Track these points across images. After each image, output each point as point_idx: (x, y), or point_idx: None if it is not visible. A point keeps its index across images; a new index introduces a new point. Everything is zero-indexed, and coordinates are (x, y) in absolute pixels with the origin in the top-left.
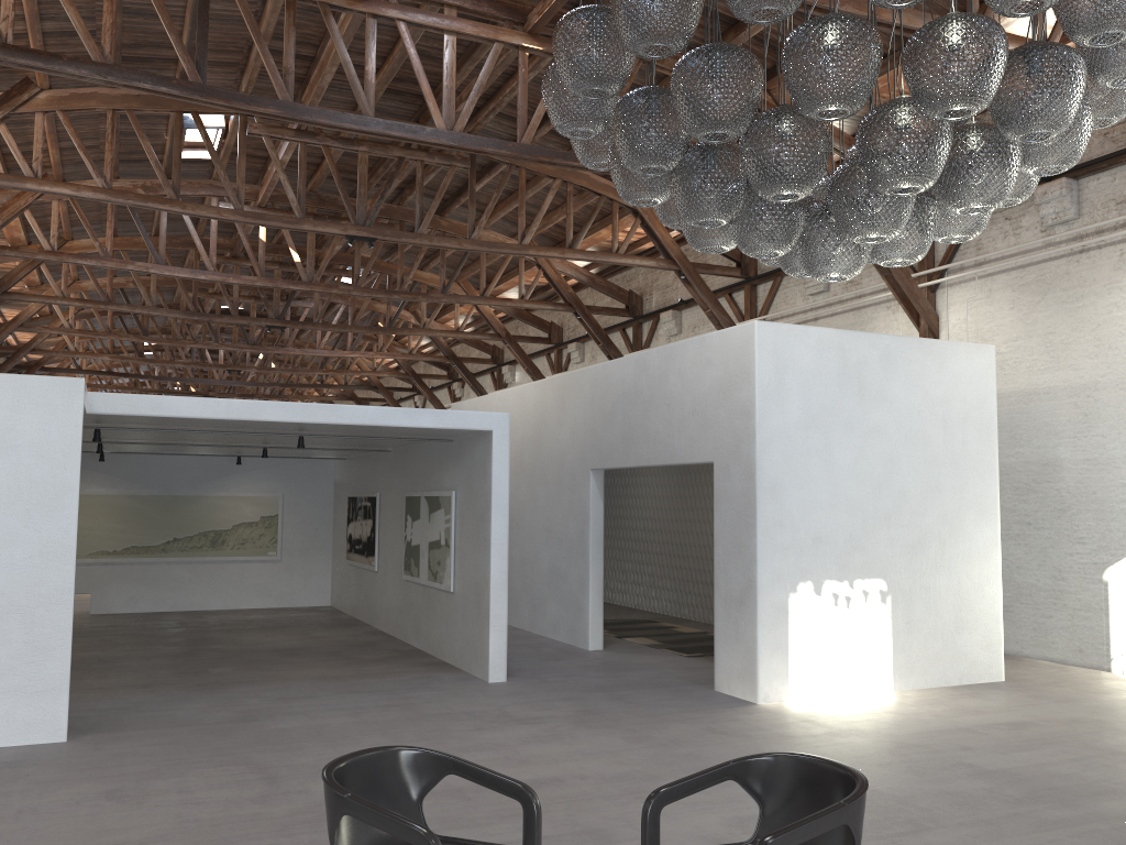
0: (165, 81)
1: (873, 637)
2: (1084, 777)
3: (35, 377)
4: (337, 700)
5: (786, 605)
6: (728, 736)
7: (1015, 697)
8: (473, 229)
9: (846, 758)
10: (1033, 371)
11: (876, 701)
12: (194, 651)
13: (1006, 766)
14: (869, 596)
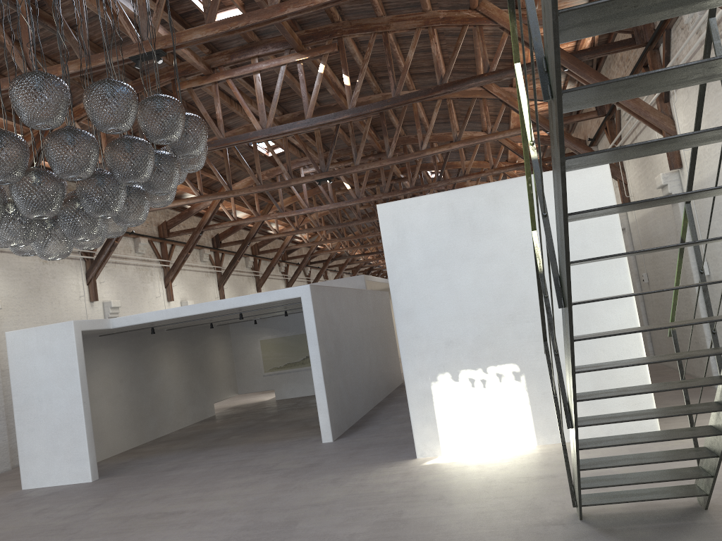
0: None
1: (511, 407)
2: (443, 528)
3: (56, 324)
4: (230, 457)
5: (430, 391)
6: (331, 485)
7: (619, 449)
8: (388, 151)
9: (345, 504)
10: (716, 155)
11: (499, 455)
12: (254, 424)
13: (420, 516)
14: (503, 377)
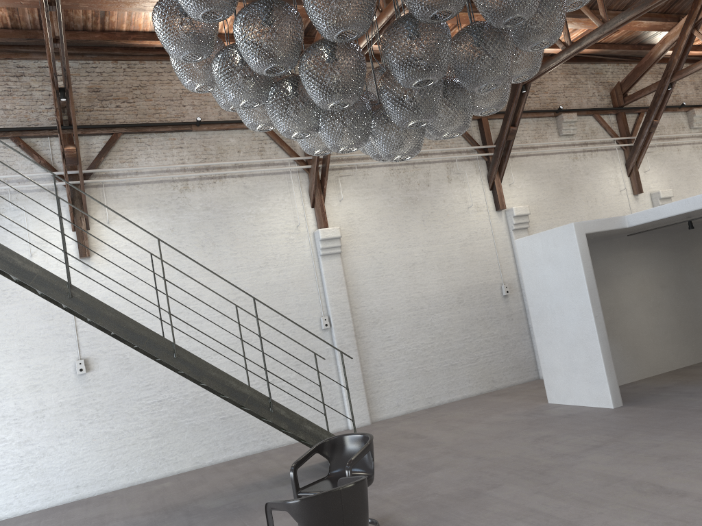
0: (627, 12)
1: None
2: None
3: (557, 228)
4: None
5: None
6: None
7: None
8: None
9: None
10: None
11: None
12: None
13: None
14: None
